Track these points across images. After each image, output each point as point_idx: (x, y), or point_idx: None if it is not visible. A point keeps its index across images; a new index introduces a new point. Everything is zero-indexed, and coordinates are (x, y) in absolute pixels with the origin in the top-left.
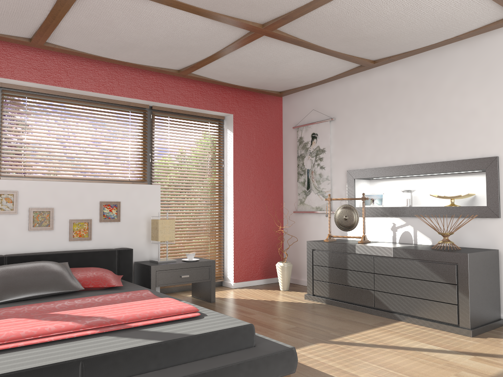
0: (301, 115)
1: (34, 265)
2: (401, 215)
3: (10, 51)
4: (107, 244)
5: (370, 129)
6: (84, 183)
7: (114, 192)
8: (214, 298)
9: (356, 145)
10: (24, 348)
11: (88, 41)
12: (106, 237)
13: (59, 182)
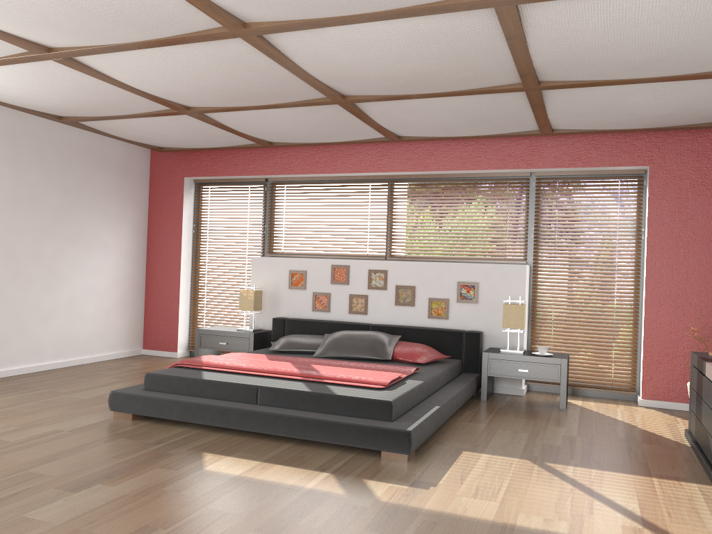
0: None
1: (362, 333)
2: None
3: (388, 148)
4: (463, 325)
5: None
6: (442, 263)
7: (472, 272)
8: (564, 404)
9: None
10: (259, 376)
11: (417, 131)
12: (462, 318)
13: (420, 262)
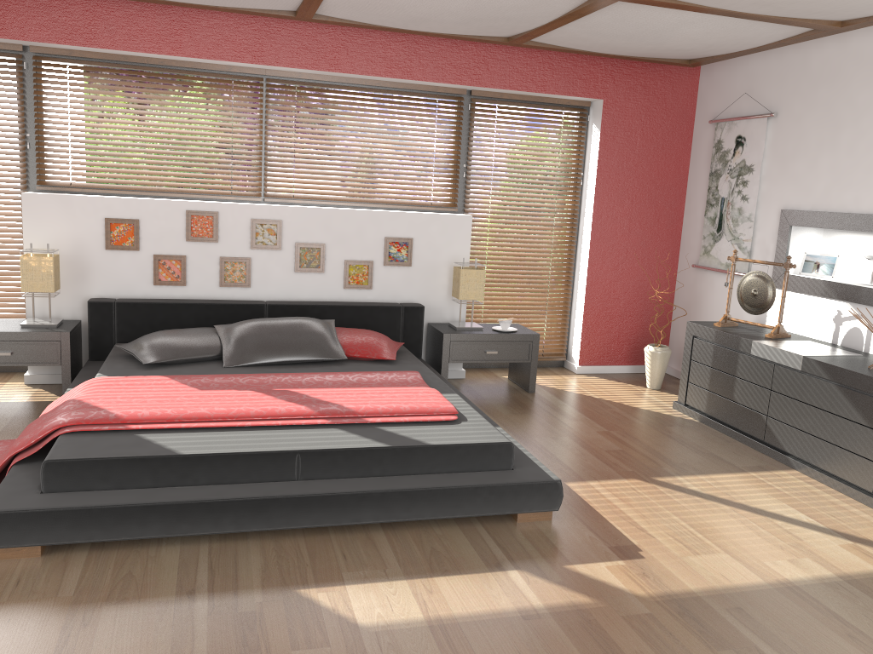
0: (726, 101)
1: (291, 323)
2: (852, 300)
3: (273, 26)
4: (392, 296)
5: (830, 141)
6: (364, 211)
7: (404, 224)
8: (534, 387)
9: (803, 167)
10: (251, 428)
11: (366, 15)
12: (391, 287)
13: (332, 209)
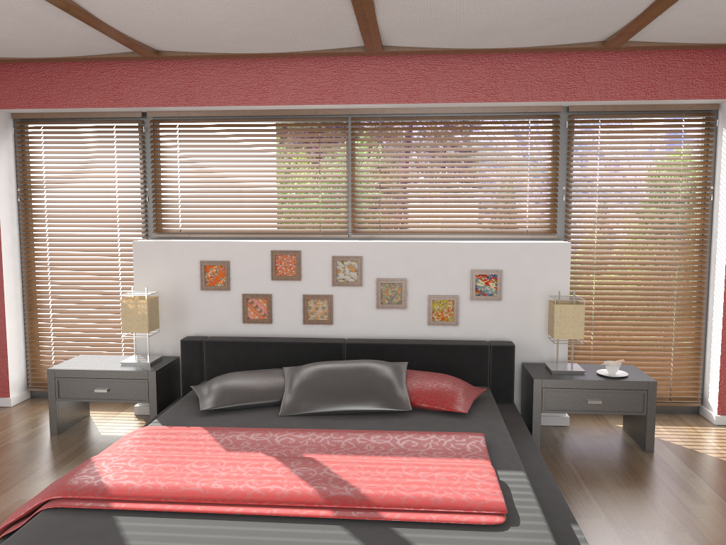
0: None
1: (354, 367)
2: None
3: (352, 66)
4: (481, 333)
5: None
6: (447, 243)
7: (492, 255)
8: (652, 445)
9: None
10: (242, 516)
11: (429, 36)
12: (480, 323)
13: (413, 243)
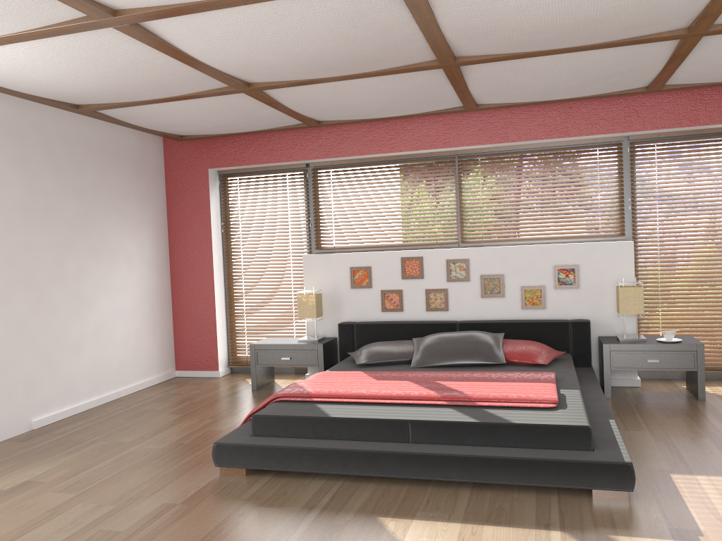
0: None
1: (463, 335)
2: None
3: (456, 119)
4: (564, 314)
5: None
6: (534, 246)
7: (570, 253)
8: (704, 395)
9: None
10: (390, 404)
11: (509, 97)
12: (562, 306)
13: (507, 247)
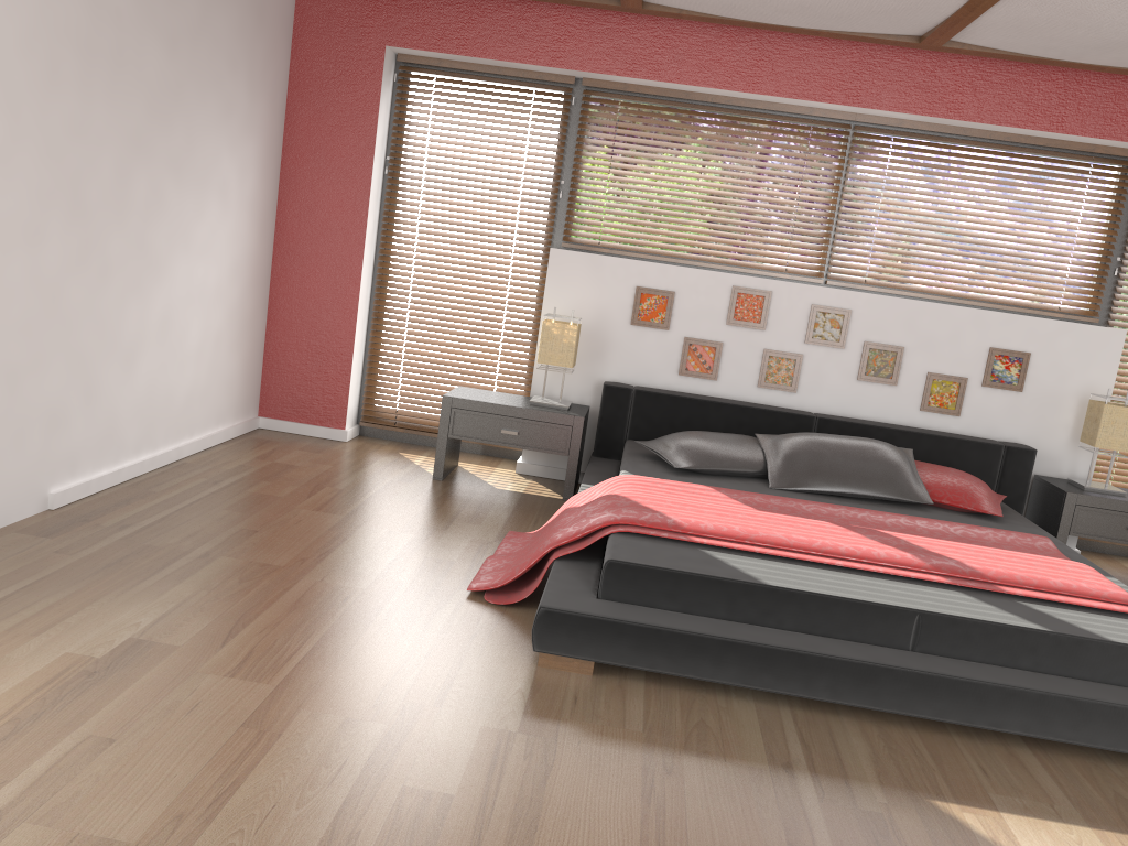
0: None
1: (859, 444)
2: None
3: (879, 58)
4: (987, 430)
5: None
6: (966, 309)
7: (1021, 332)
8: None
9: None
10: (841, 569)
11: (1029, 39)
12: (987, 417)
13: (921, 302)
